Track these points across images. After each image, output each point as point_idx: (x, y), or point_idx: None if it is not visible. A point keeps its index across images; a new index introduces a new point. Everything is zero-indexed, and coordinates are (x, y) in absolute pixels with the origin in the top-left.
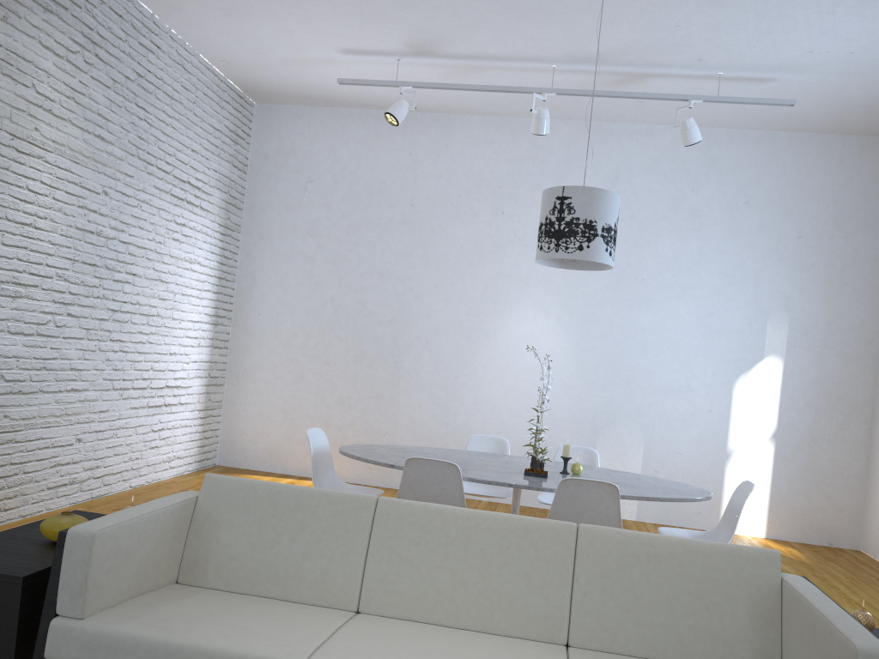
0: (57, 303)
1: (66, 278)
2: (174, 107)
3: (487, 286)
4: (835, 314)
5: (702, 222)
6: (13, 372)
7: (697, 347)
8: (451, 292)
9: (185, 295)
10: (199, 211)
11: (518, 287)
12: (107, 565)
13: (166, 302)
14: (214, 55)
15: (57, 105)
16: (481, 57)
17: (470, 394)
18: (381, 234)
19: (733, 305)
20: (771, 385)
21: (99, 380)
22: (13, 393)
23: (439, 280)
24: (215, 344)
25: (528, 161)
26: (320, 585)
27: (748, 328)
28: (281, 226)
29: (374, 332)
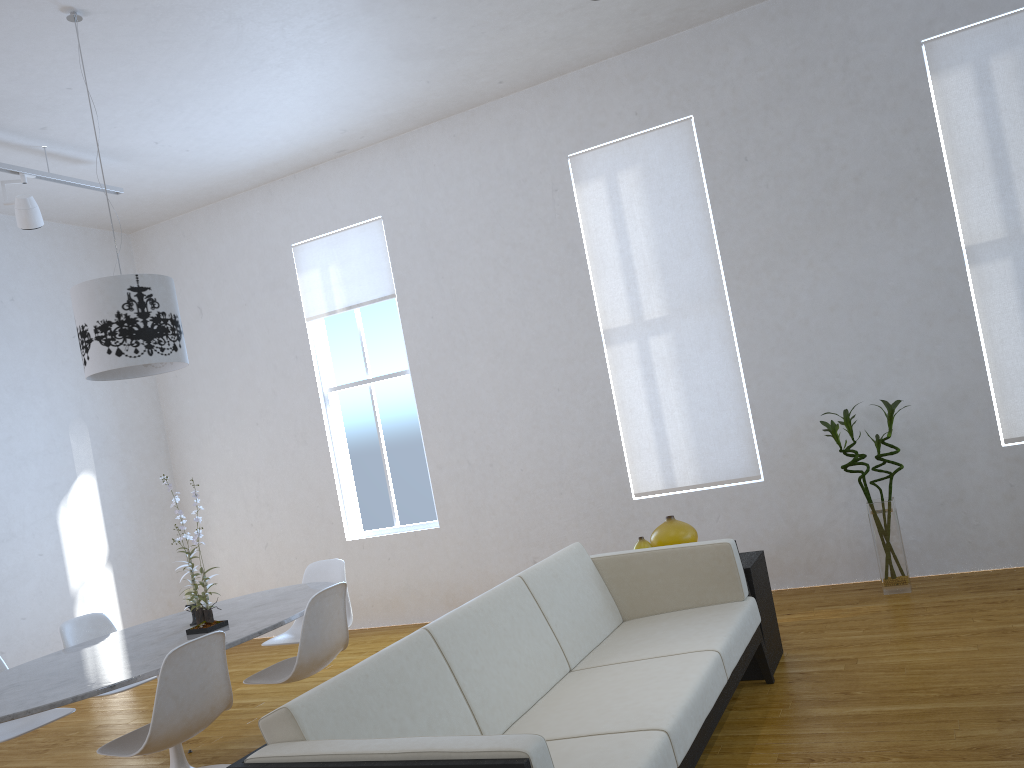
0: None
1: None
2: None
3: None
4: (126, 415)
5: None
6: None
7: (7, 482)
8: None
9: None
10: None
11: None
12: None
13: None
14: None
15: None
16: None
17: None
18: None
19: (32, 423)
20: (92, 505)
21: None
22: None
23: None
24: None
25: None
26: None
27: (53, 446)
28: None
29: None
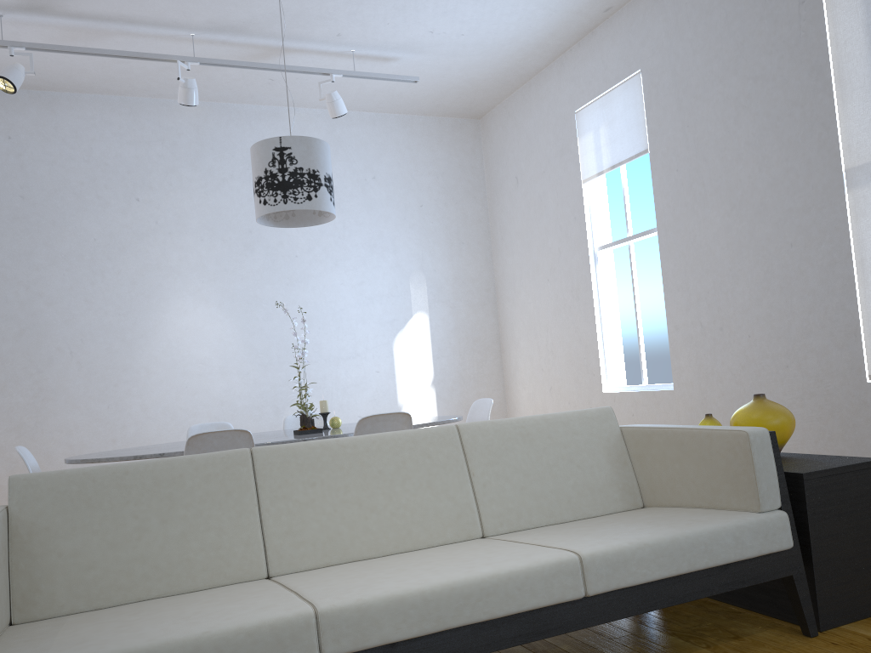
0: None
1: None
2: None
3: (134, 280)
4: (459, 270)
5: (340, 198)
6: None
7: (357, 315)
8: (92, 292)
9: None
10: None
11: (170, 277)
12: None
13: None
14: None
15: None
16: (110, 19)
17: (137, 401)
18: None
19: (380, 272)
20: (423, 339)
21: None
22: None
23: (75, 280)
24: None
25: (157, 144)
26: (217, 562)
27: (395, 291)
28: None
29: None
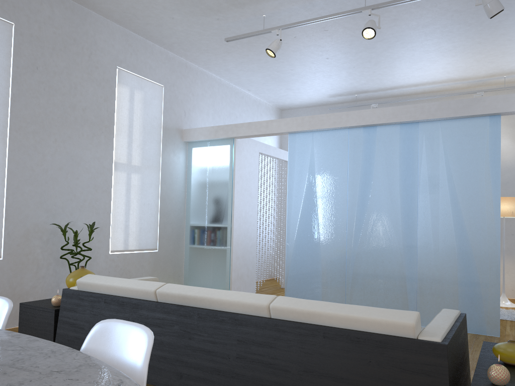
0: None
1: None
2: None
3: None
4: None
5: None
6: None
7: None
8: None
9: None
10: None
11: None
12: None
13: None
14: None
15: None
16: None
17: None
18: None
19: None
20: None
21: None
22: None
23: None
24: None
25: None
26: None
27: None
28: None
29: None
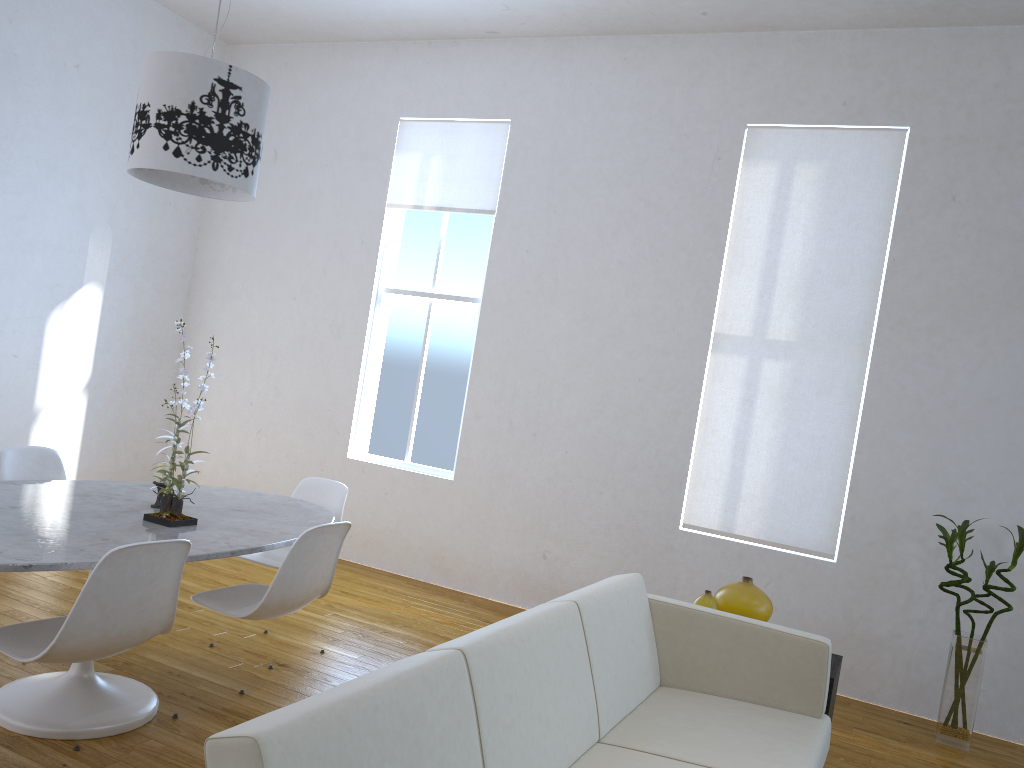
0: None
1: None
2: None
3: None
4: (157, 239)
5: (21, 77)
6: None
7: (4, 264)
8: None
9: None
10: None
11: None
12: None
13: None
14: None
15: None
16: None
17: None
18: None
19: (53, 210)
20: (89, 322)
21: None
22: None
23: None
24: None
25: None
26: None
27: (68, 243)
28: None
29: None
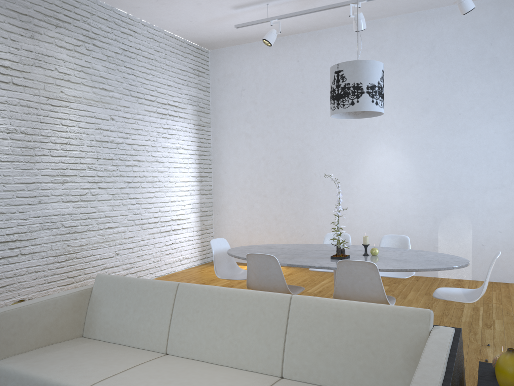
0: (90, 182)
1: (94, 168)
2: (151, 63)
3: (353, 135)
4: None
5: (500, 66)
6: (69, 222)
7: (505, 156)
8: (331, 143)
9: (176, 168)
10: (178, 119)
11: (373, 133)
12: (13, 331)
13: (164, 173)
14: (171, 28)
15: (72, 76)
16: None
17: (351, 205)
18: (286, 114)
19: None
20: None
21: (125, 221)
22: (71, 233)
23: (324, 136)
24: (202, 193)
25: (371, 49)
26: (147, 338)
27: None
28: (231, 119)
29: (289, 174)
